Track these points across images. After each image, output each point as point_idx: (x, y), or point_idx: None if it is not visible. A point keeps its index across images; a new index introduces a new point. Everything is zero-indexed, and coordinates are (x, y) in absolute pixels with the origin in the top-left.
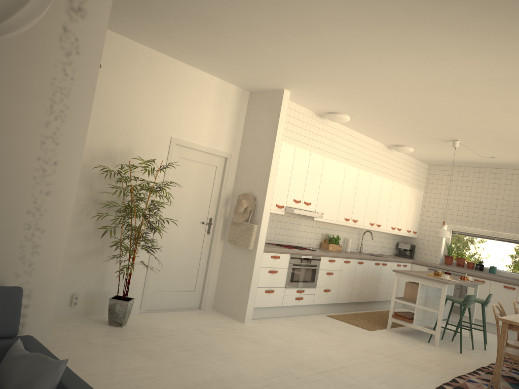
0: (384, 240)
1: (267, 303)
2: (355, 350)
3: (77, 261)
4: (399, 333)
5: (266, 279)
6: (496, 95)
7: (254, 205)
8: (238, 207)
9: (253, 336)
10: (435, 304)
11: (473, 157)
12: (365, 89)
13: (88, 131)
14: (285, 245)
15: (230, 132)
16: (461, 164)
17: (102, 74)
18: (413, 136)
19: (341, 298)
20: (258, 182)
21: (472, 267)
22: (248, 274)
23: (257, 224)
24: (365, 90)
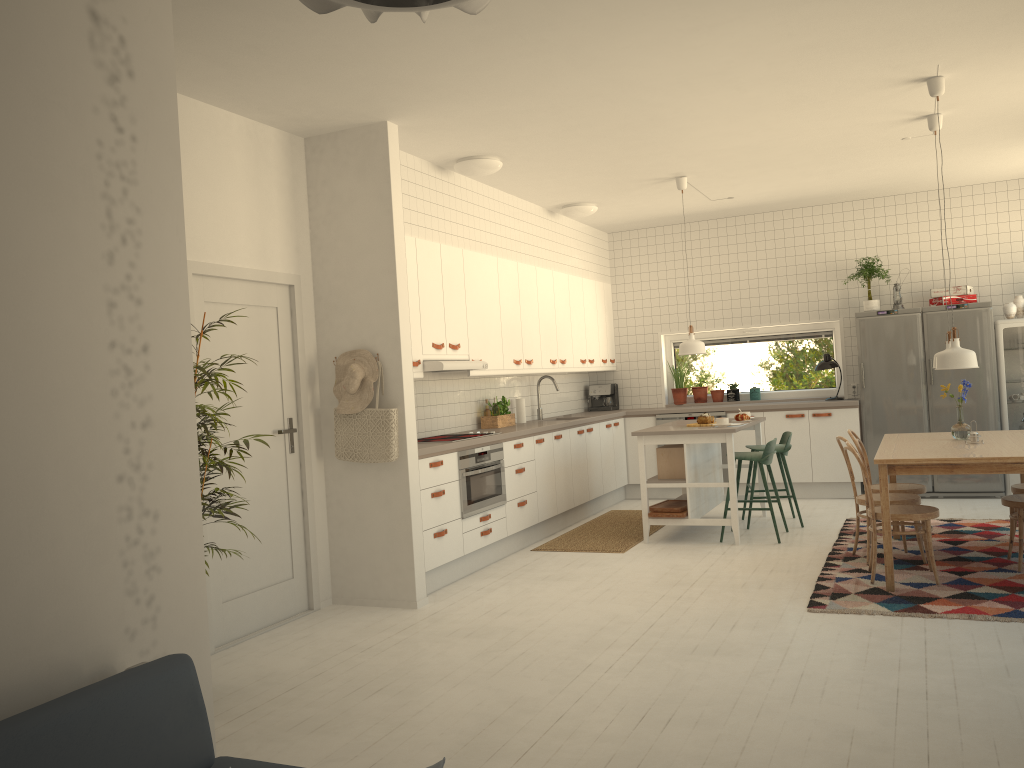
0: (567, 388)
1: (441, 558)
2: (638, 591)
3: None
4: (667, 542)
5: (431, 512)
6: (791, 80)
7: (378, 370)
8: (346, 382)
9: (459, 626)
10: (706, 475)
11: (695, 204)
12: (559, 98)
13: None
14: (432, 439)
15: (287, 230)
16: (668, 222)
17: None
18: (606, 181)
19: (545, 511)
20: (375, 321)
21: (722, 398)
22: (401, 511)
23: (395, 407)
24: (557, 101)
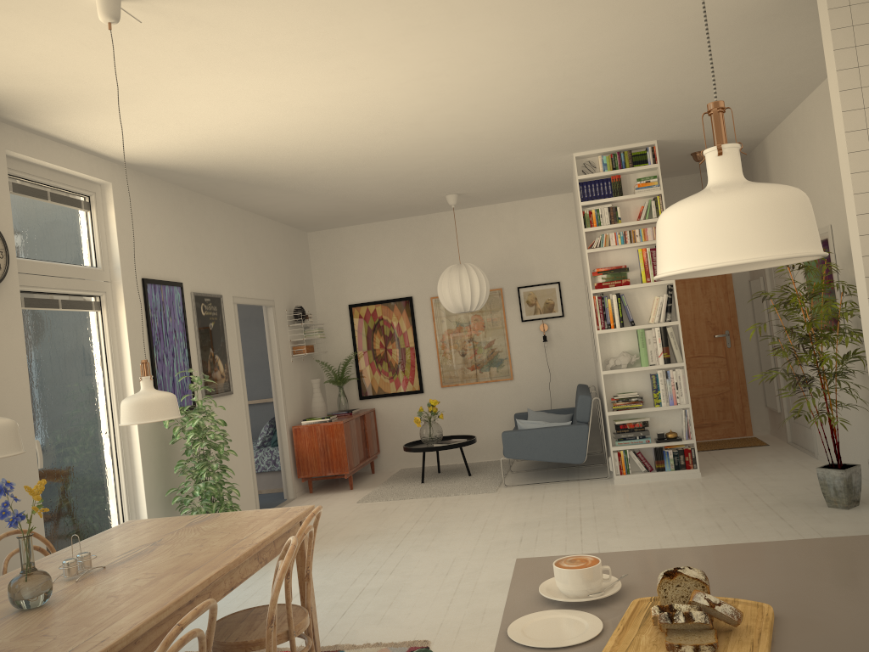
0: None
1: None
2: None
3: (864, 411)
4: None
5: None
6: (324, 10)
7: None
8: None
9: None
10: None
11: None
12: (602, 1)
13: (833, 231)
14: None
15: None
16: None
17: (823, 150)
18: None
19: None
20: None
21: None
22: None
23: None
24: None
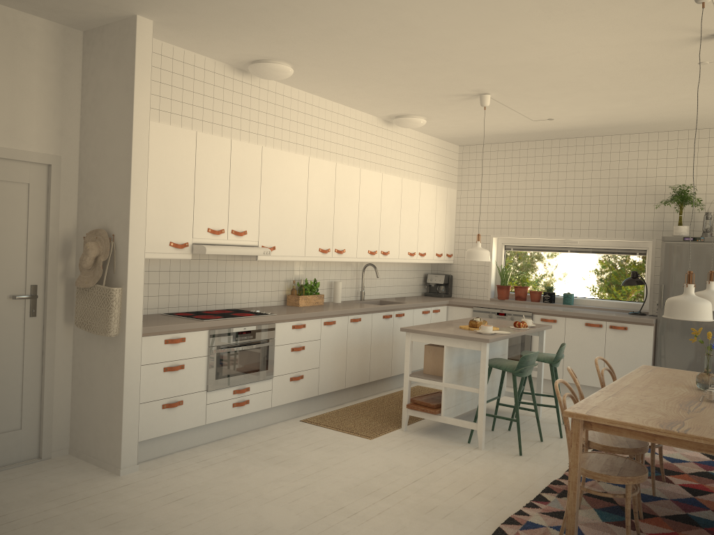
0: (403, 275)
1: (171, 427)
2: (326, 496)
3: None
4: (422, 433)
5: (162, 385)
6: None
7: (110, 250)
8: (81, 258)
9: (121, 508)
10: (478, 374)
11: (520, 123)
12: None
13: None
14: (206, 313)
15: (49, 113)
16: (507, 139)
17: None
18: (415, 95)
19: (328, 385)
20: (115, 204)
21: (539, 299)
22: (117, 383)
23: (121, 286)
24: None
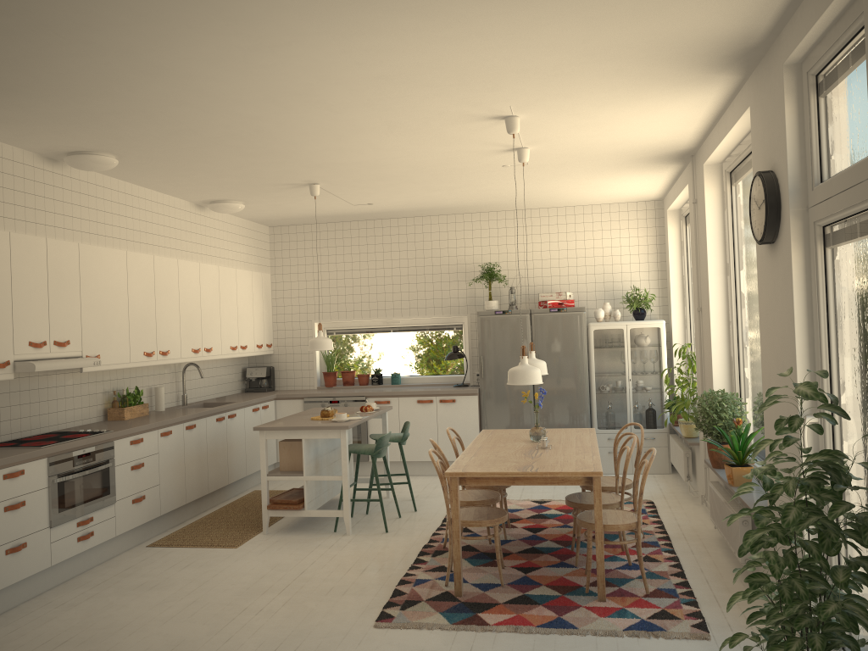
0: (222, 371)
1: (16, 575)
2: (223, 603)
3: None
4: (286, 532)
5: (4, 527)
6: (379, 107)
7: None
8: None
9: None
10: (331, 463)
11: (340, 207)
12: (144, 103)
13: None
14: (30, 440)
15: None
16: (322, 220)
17: None
18: (242, 183)
19: (170, 503)
20: None
21: (367, 382)
22: None
23: None
24: (143, 105)
